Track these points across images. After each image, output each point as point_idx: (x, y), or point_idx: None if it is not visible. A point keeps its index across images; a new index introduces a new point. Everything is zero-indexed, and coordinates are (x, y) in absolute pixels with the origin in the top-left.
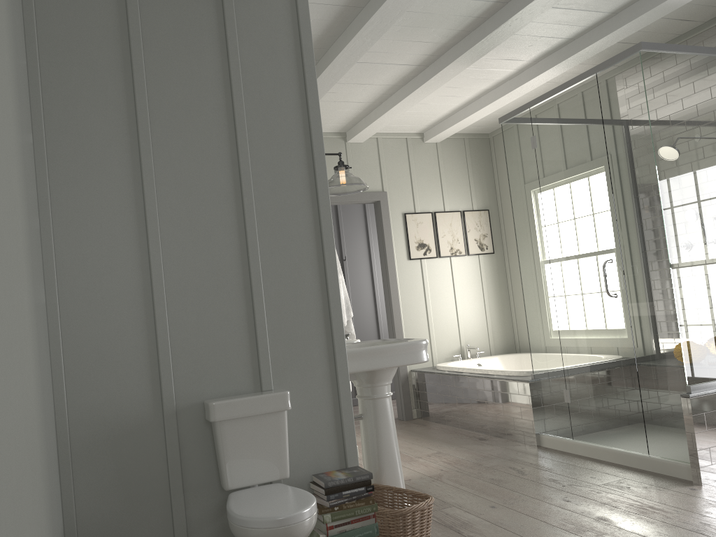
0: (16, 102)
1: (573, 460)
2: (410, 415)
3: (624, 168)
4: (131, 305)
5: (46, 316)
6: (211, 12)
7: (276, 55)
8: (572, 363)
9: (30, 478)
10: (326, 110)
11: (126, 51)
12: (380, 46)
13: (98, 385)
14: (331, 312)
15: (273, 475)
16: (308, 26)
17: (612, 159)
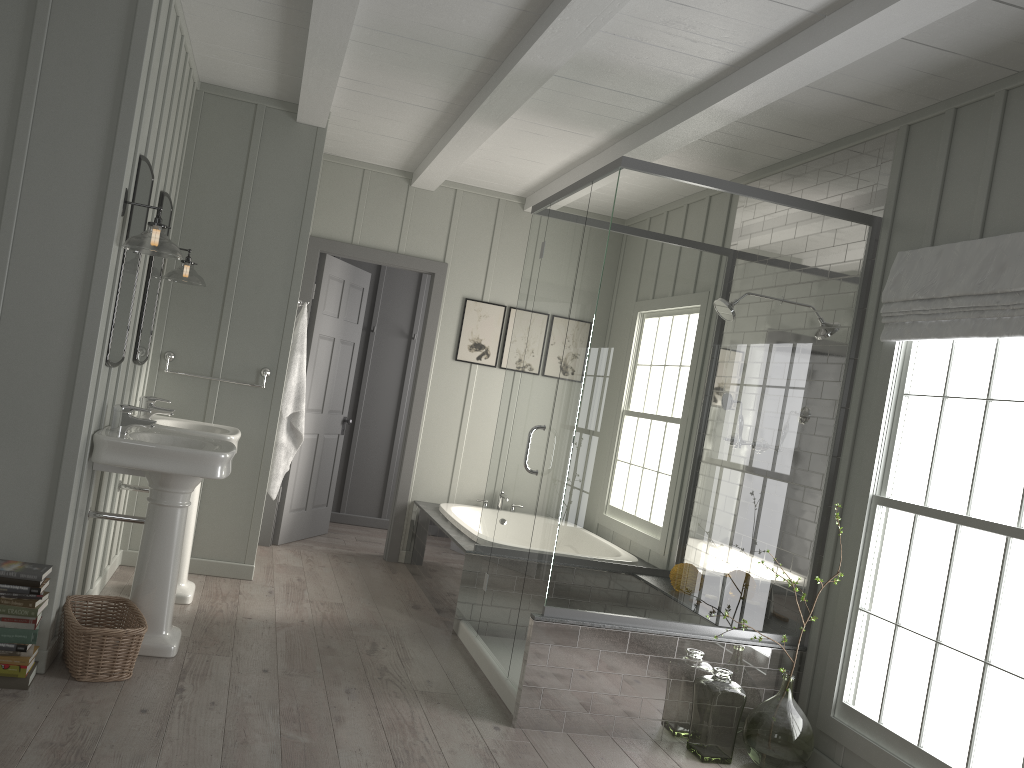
0: None
1: (452, 659)
2: (395, 556)
3: (578, 314)
4: None
5: None
6: (20, 10)
7: (90, 76)
8: (497, 543)
9: None
10: (363, 140)
11: None
12: (371, 78)
13: None
14: (75, 389)
15: None
16: (141, 48)
17: (575, 299)
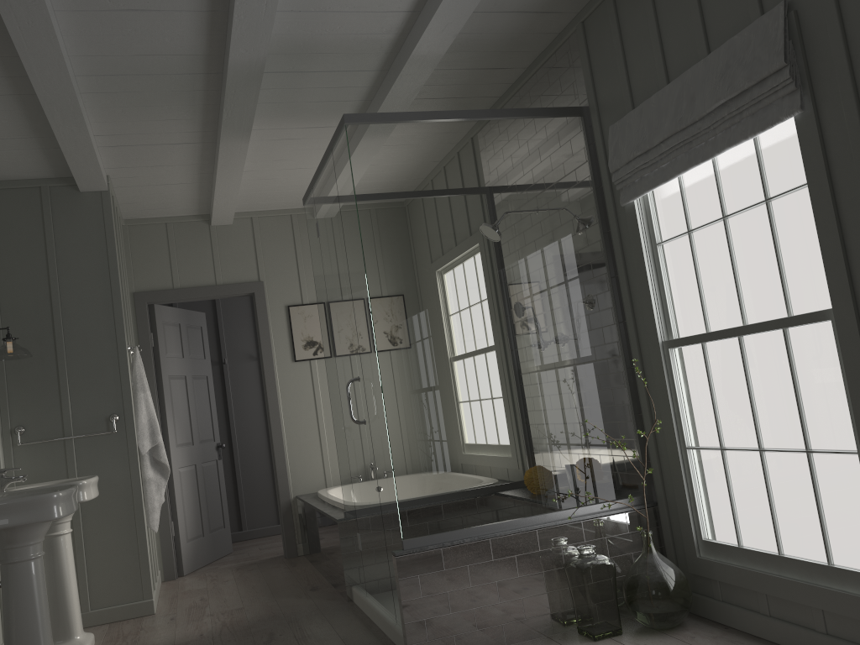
0: None
1: (348, 624)
2: (294, 552)
3: (353, 266)
4: None
5: None
6: None
7: None
8: (357, 502)
9: None
10: (151, 195)
11: None
12: (123, 128)
13: None
14: None
15: None
16: None
17: (348, 255)
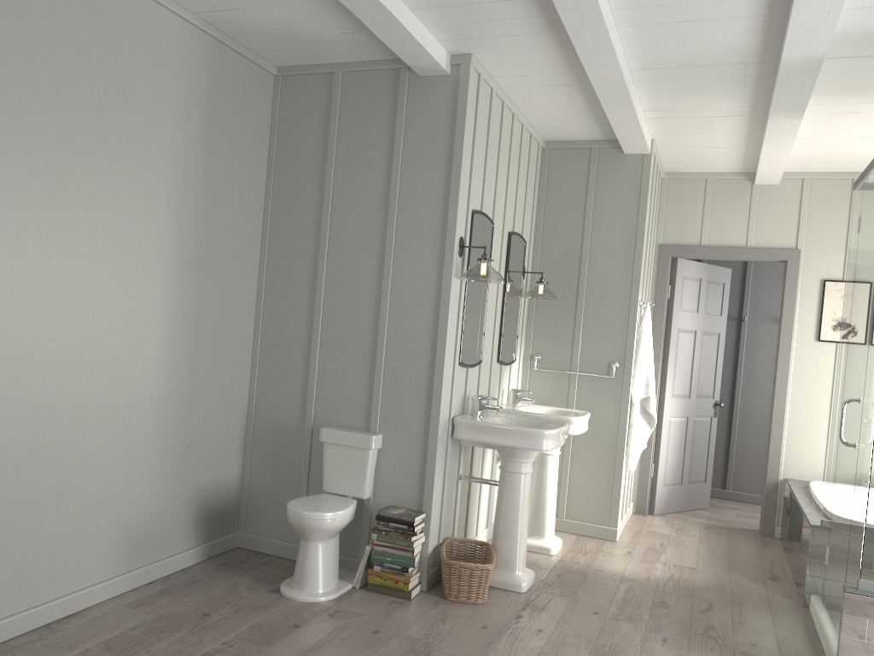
0: (186, 232)
1: (791, 629)
2: (769, 531)
3: None
4: (298, 349)
5: (250, 346)
6: (386, 131)
7: (430, 164)
8: (833, 518)
9: (110, 427)
10: (693, 154)
11: (324, 167)
12: (671, 105)
13: (272, 397)
14: (433, 384)
15: (353, 493)
16: (461, 136)
17: None
